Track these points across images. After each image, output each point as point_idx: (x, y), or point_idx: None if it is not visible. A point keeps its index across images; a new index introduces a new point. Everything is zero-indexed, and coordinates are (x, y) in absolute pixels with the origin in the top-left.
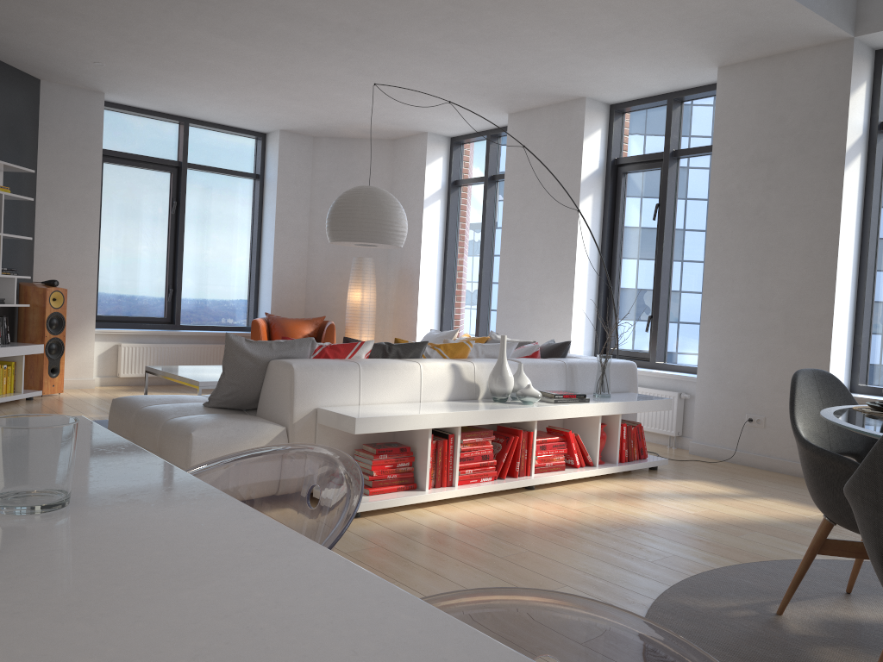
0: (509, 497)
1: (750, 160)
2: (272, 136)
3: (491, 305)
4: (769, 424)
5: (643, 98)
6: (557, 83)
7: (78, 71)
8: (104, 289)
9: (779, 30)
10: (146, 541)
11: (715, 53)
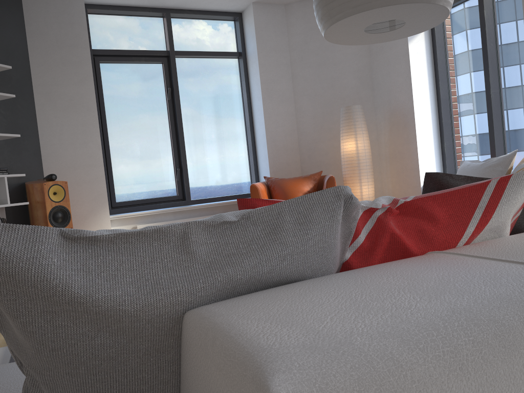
0: None
1: None
2: (247, 12)
3: (505, 128)
4: None
5: None
6: None
7: None
8: (119, 177)
9: None
10: None
11: None
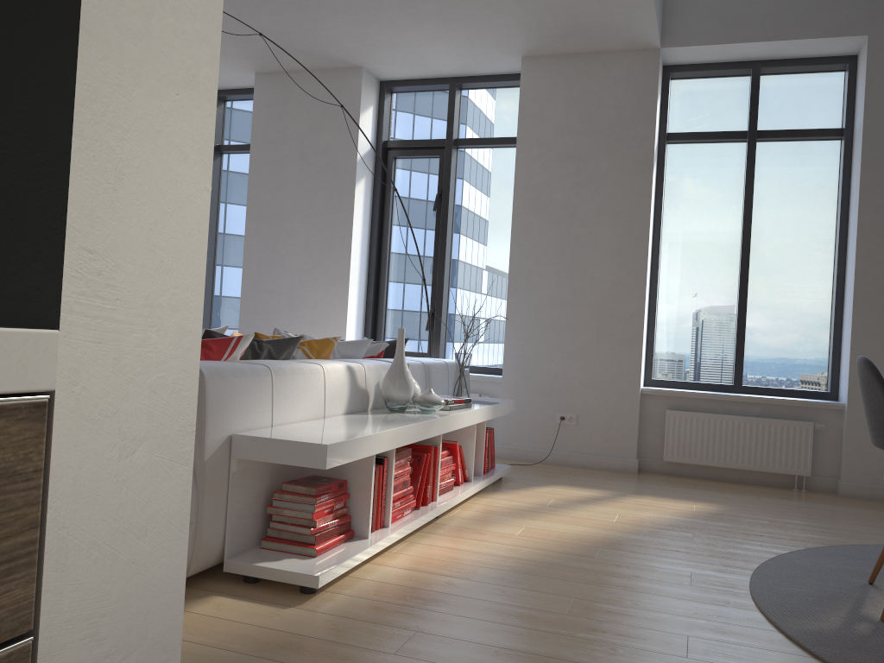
0: (433, 531)
1: (558, 155)
2: None
3: (215, 301)
4: (582, 421)
5: (421, 79)
6: (346, 43)
7: None
8: None
9: (611, 26)
10: None
11: (534, 39)
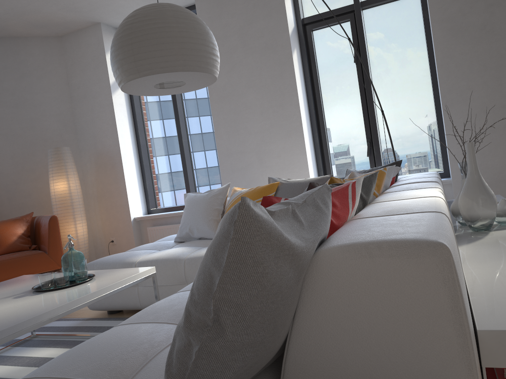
0: None
1: None
2: None
3: (194, 169)
4: None
5: None
6: None
7: None
8: None
9: None
10: None
11: None
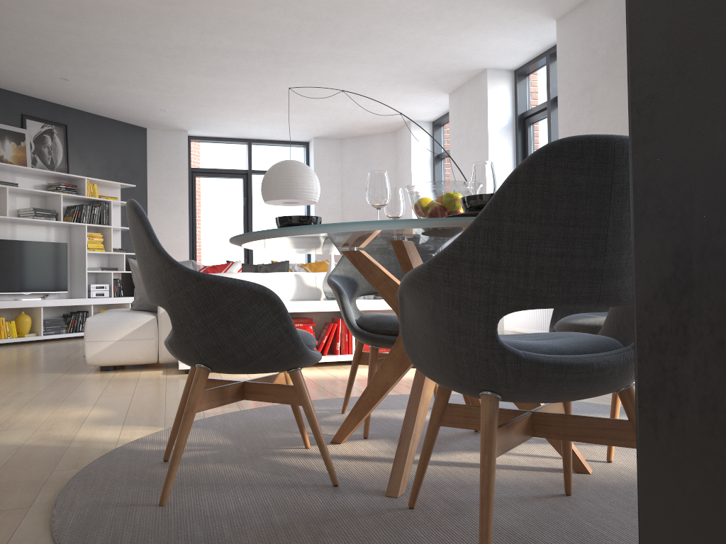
0: (322, 367)
1: (579, 91)
2: (311, 143)
3: None
4: None
5: (532, 59)
6: (451, 61)
7: (159, 118)
8: (201, 261)
9: None
10: None
11: (536, 9)
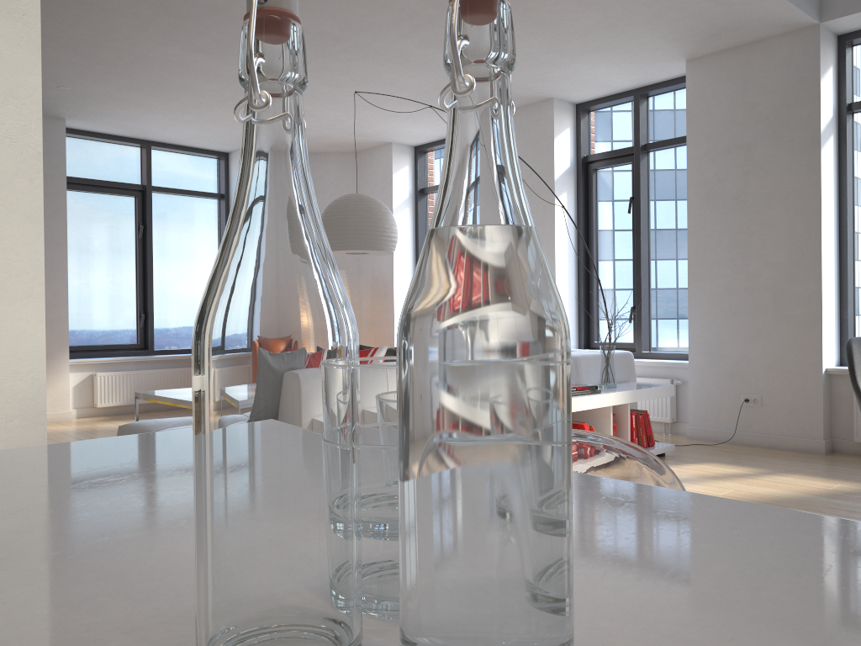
0: None
1: (726, 148)
2: (235, 155)
3: None
4: (766, 403)
5: (609, 96)
6: (527, 84)
7: None
8: (74, 318)
9: (750, 19)
10: (658, 535)
11: (685, 45)
